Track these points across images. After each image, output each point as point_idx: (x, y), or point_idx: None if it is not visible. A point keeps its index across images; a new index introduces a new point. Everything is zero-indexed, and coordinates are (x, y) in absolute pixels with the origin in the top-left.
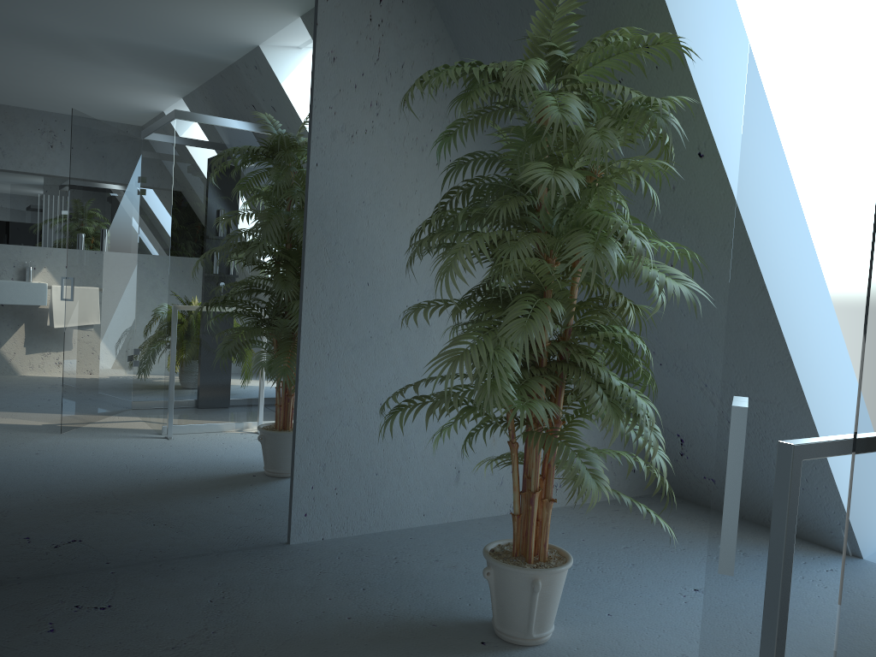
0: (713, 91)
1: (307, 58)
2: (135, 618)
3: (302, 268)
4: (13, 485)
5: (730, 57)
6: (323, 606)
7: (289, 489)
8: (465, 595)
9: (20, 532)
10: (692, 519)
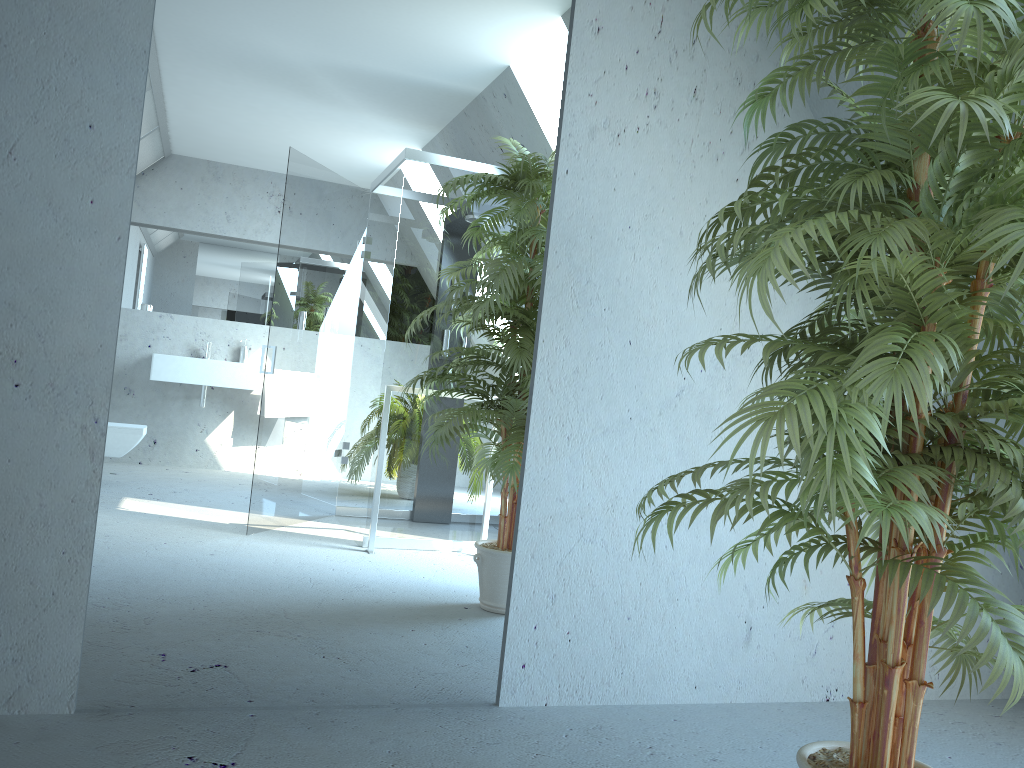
0: None
1: (562, 28)
2: None
3: (538, 313)
4: (135, 577)
5: None
6: None
7: (502, 626)
8: None
9: (138, 643)
10: None
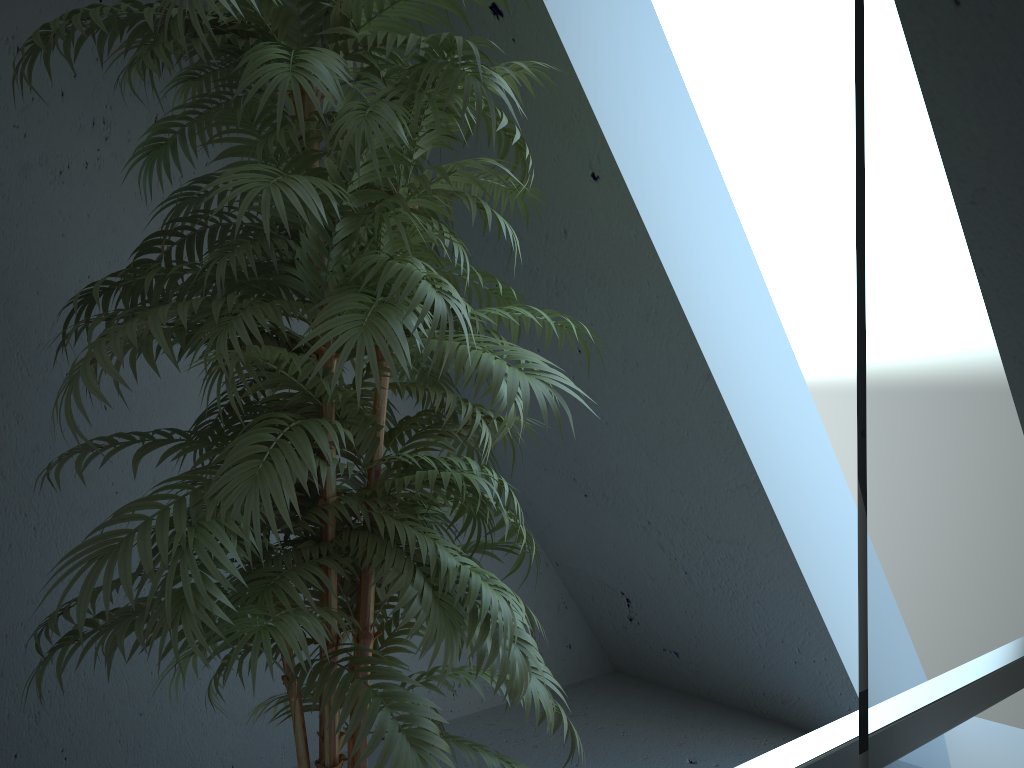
0: (603, 75)
1: None
2: None
3: None
4: None
5: (625, 25)
6: None
7: None
8: None
9: None
10: (651, 714)
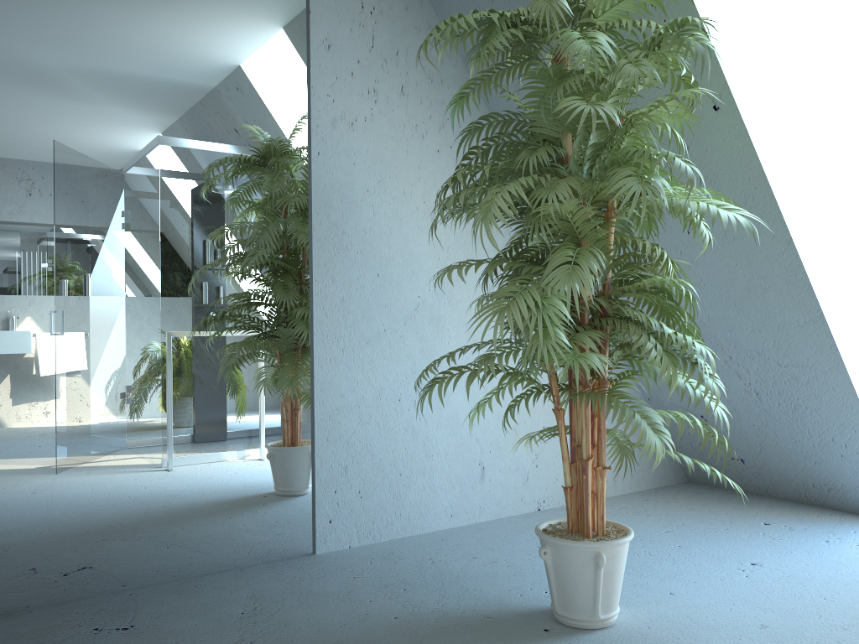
0: (725, 40)
1: (302, 46)
2: (162, 635)
3: (310, 260)
4: (18, 503)
5: (737, 7)
6: (365, 608)
7: (311, 495)
8: (514, 587)
9: (27, 555)
10: (725, 502)
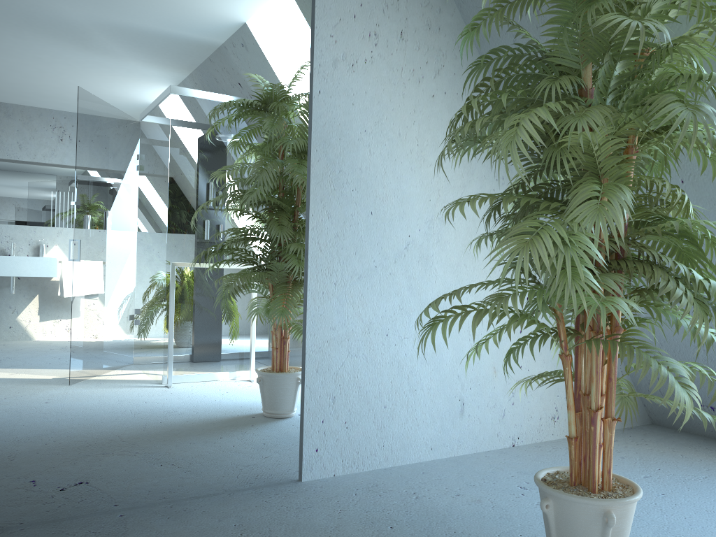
0: None
1: None
2: None
3: (307, 196)
4: (15, 422)
5: None
6: None
7: (299, 424)
8: (503, 532)
9: (22, 473)
10: (695, 448)
